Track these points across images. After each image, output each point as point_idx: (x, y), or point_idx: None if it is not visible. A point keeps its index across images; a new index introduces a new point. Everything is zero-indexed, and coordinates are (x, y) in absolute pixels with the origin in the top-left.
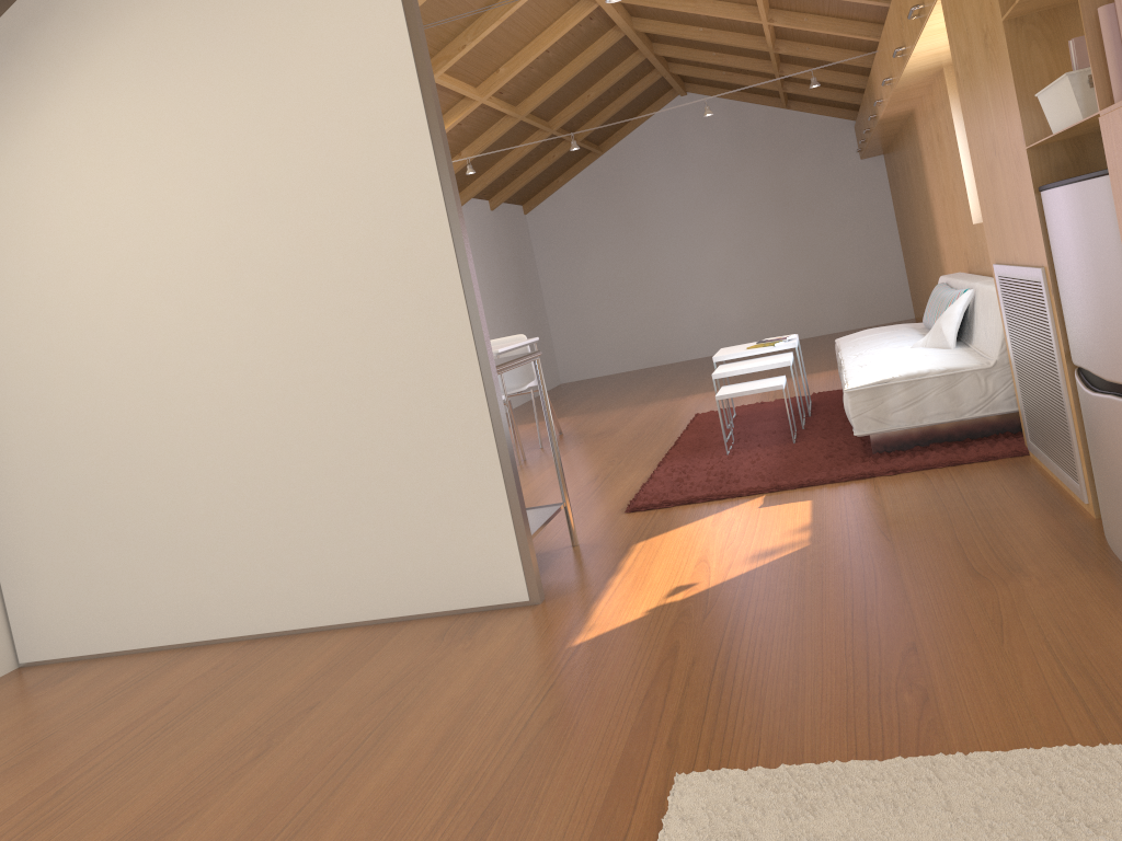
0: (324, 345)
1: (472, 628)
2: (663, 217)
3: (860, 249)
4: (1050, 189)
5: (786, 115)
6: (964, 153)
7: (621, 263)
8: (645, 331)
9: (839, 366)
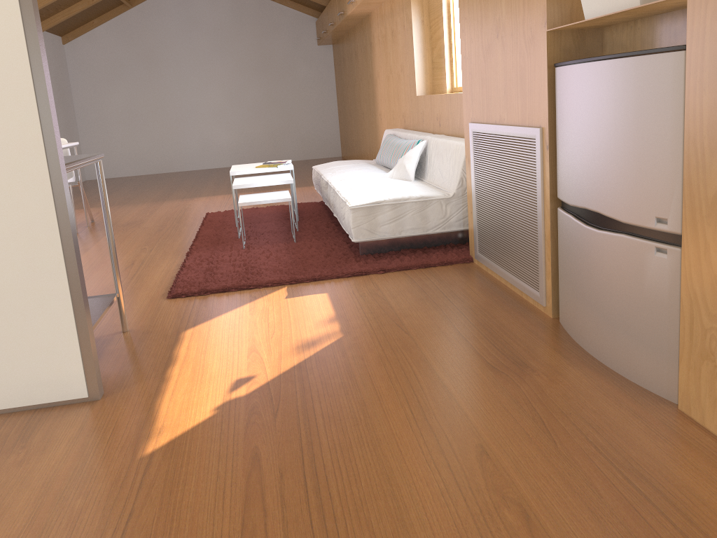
0: None
1: (25, 431)
2: (176, 64)
3: (312, 106)
4: (590, 62)
5: (271, 5)
6: (416, 45)
7: (141, 94)
8: (157, 146)
9: (324, 186)
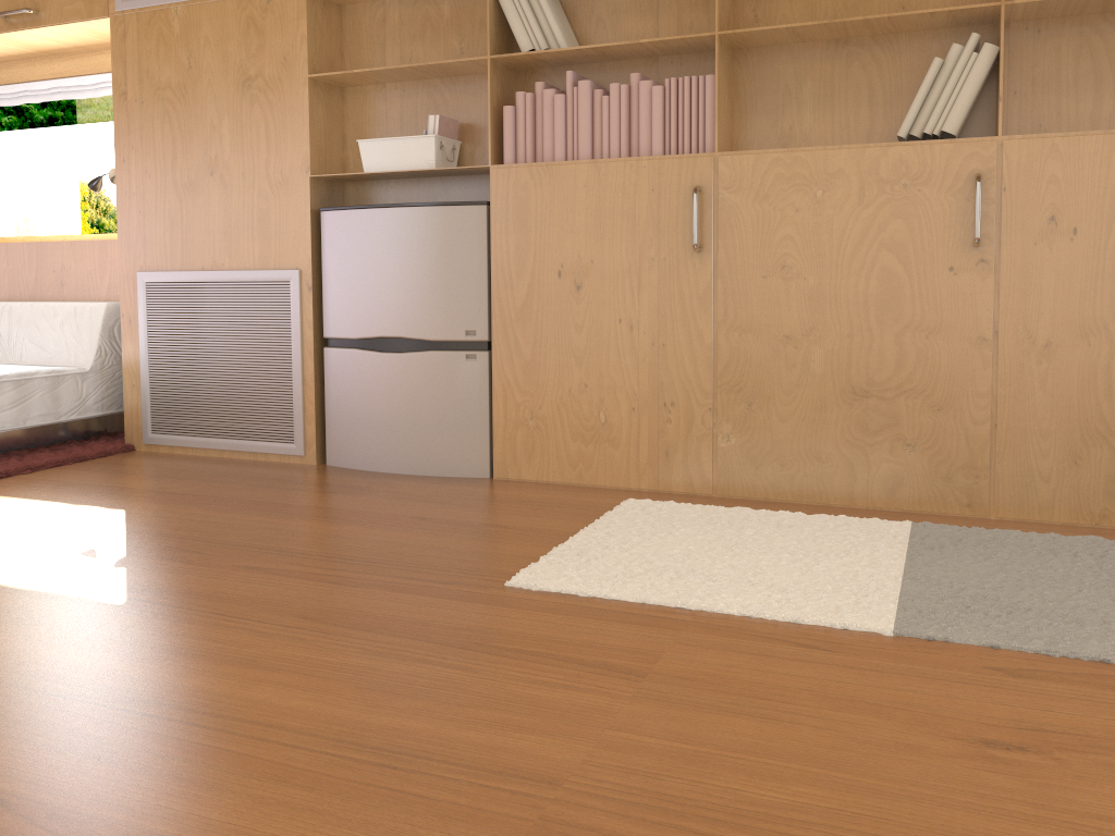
0: None
1: None
2: None
3: None
4: (388, 208)
5: None
6: None
7: None
8: None
9: None
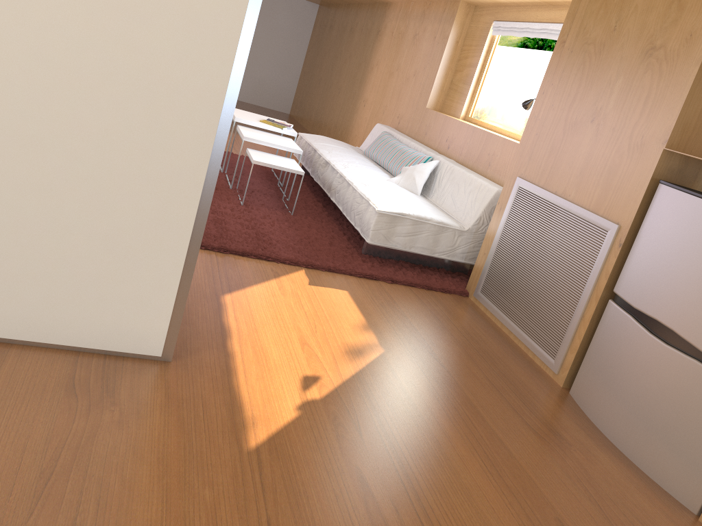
0: (29, 3)
1: (106, 383)
2: None
3: (279, 56)
4: None
5: None
6: (444, 62)
7: None
8: None
9: (322, 164)
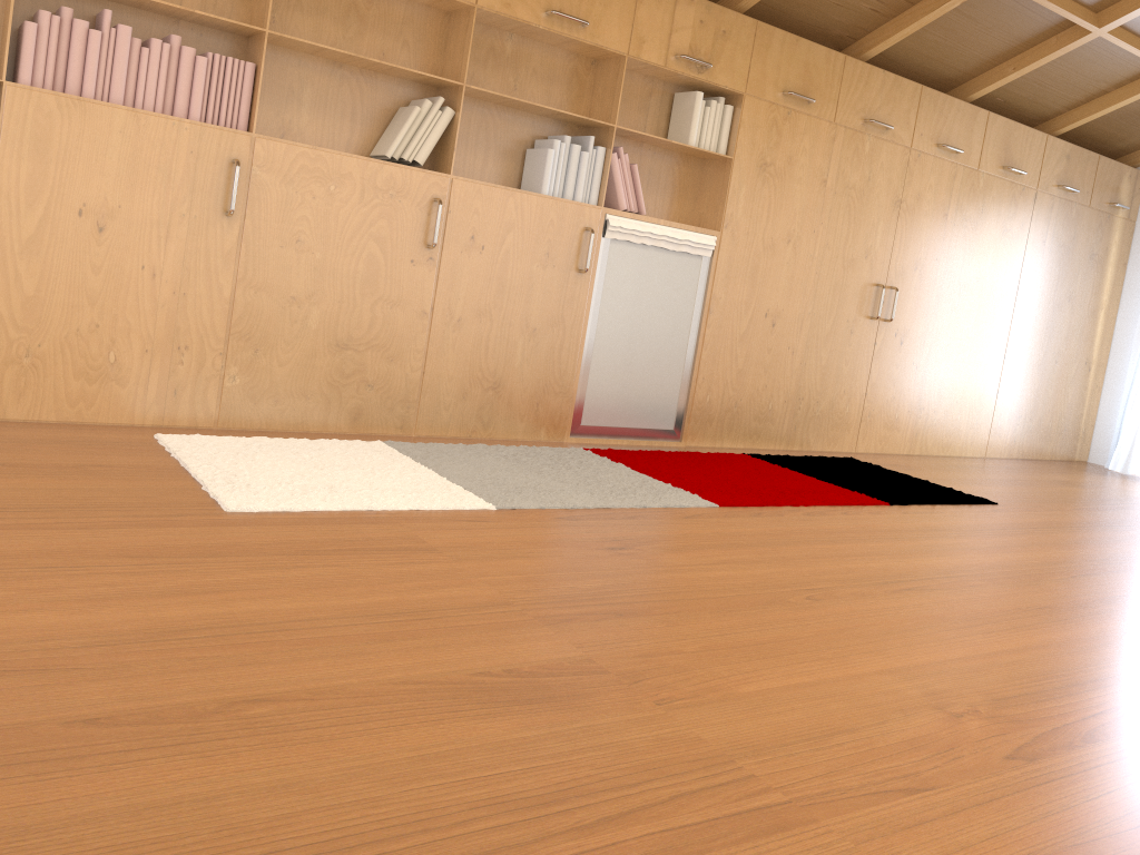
0: None
1: None
2: None
3: None
4: None
5: None
6: None
7: None
8: None
9: None
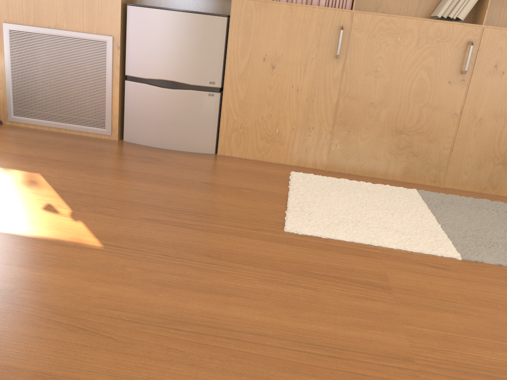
0: None
1: None
2: None
3: None
4: (171, 11)
5: None
6: None
7: None
8: None
9: None
